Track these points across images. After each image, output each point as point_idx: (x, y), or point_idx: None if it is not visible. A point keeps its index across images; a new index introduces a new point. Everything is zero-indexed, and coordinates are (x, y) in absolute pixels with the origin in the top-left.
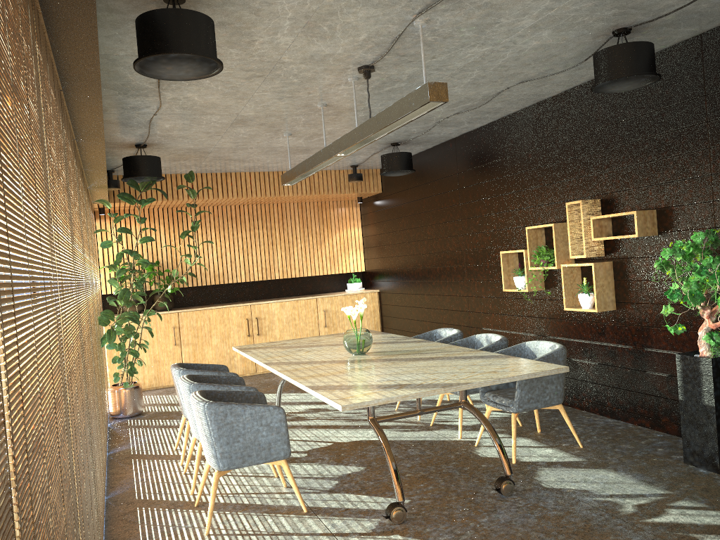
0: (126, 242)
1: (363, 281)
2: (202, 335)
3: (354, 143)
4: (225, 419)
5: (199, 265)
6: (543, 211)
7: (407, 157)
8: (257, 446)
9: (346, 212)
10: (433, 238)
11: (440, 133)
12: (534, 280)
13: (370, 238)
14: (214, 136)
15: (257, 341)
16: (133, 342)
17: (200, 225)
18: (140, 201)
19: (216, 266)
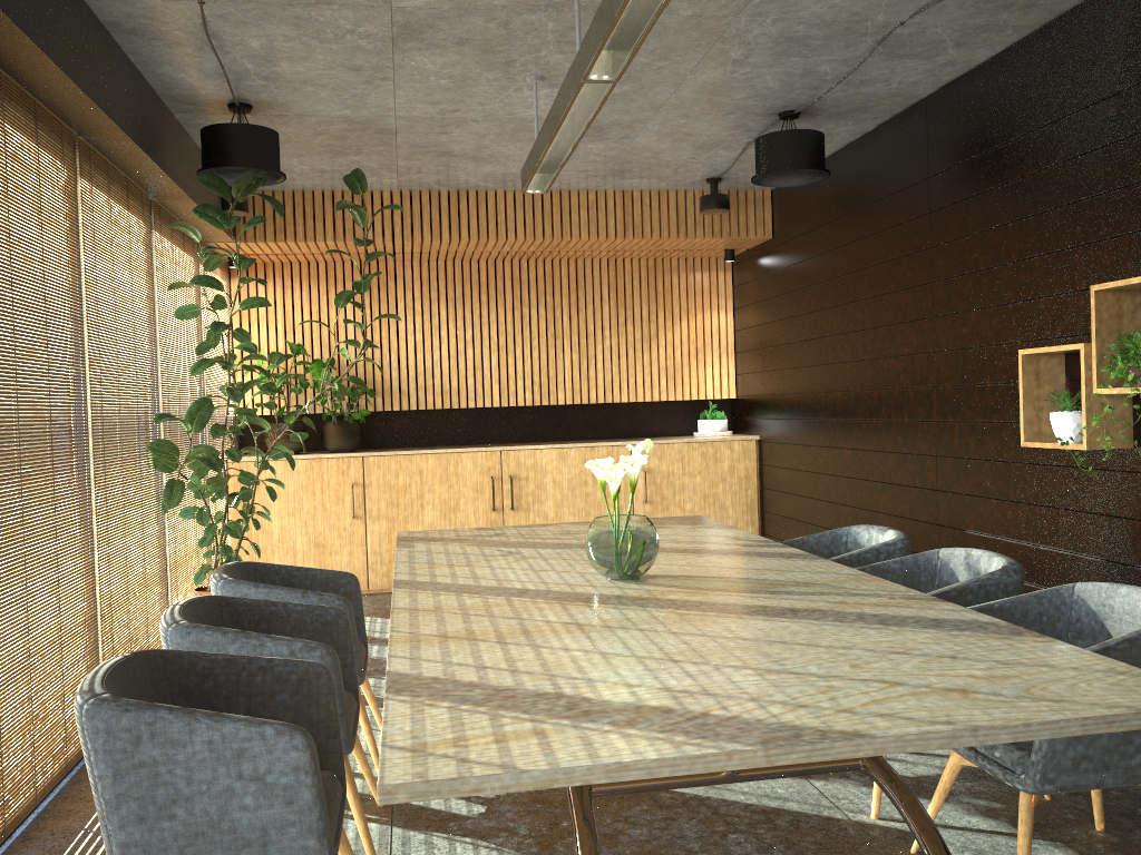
0: (283, 322)
1: (731, 418)
2: (407, 503)
3: (611, 19)
4: (135, 751)
5: (414, 371)
6: (1140, 248)
7: (812, 142)
8: (229, 836)
9: (703, 281)
10: (868, 328)
11: (889, 81)
12: (1105, 423)
13: (747, 333)
14: (378, 82)
15: (511, 521)
16: (249, 508)
17: (420, 296)
18: (230, 220)
19: (445, 374)
